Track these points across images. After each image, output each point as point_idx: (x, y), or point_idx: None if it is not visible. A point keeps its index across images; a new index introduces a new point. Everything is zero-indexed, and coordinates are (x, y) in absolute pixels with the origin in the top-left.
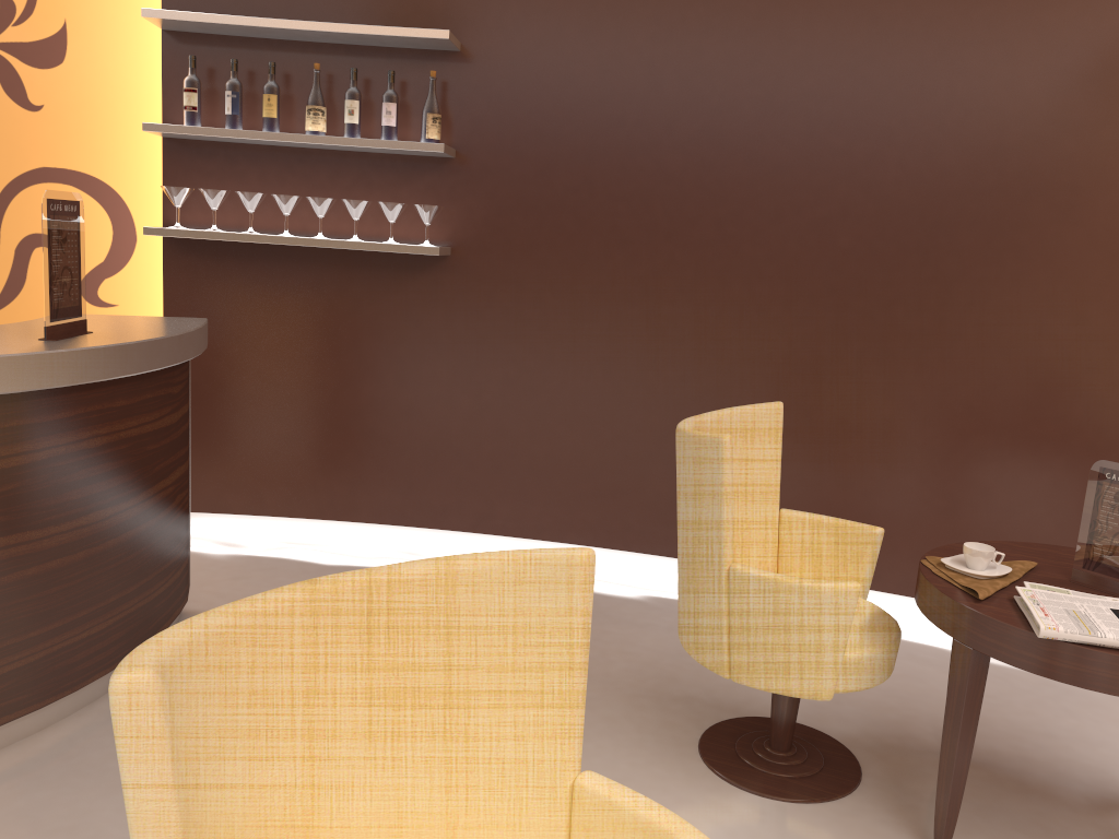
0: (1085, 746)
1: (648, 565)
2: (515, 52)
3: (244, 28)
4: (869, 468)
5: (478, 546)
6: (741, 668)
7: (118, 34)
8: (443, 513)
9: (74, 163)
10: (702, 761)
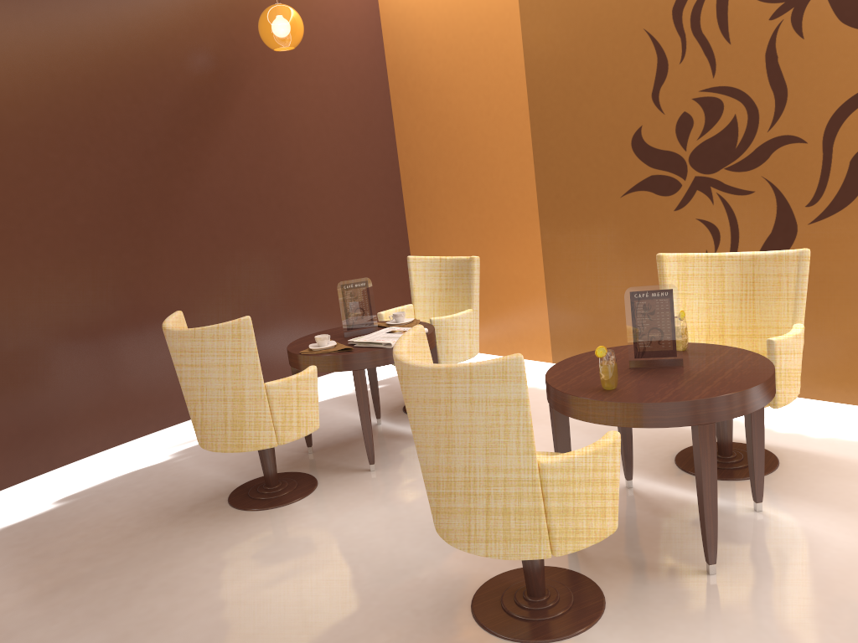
0: (332, 424)
1: (12, 495)
2: None
3: None
4: (141, 356)
5: None
6: (285, 434)
7: None
8: None
9: None
10: (257, 511)
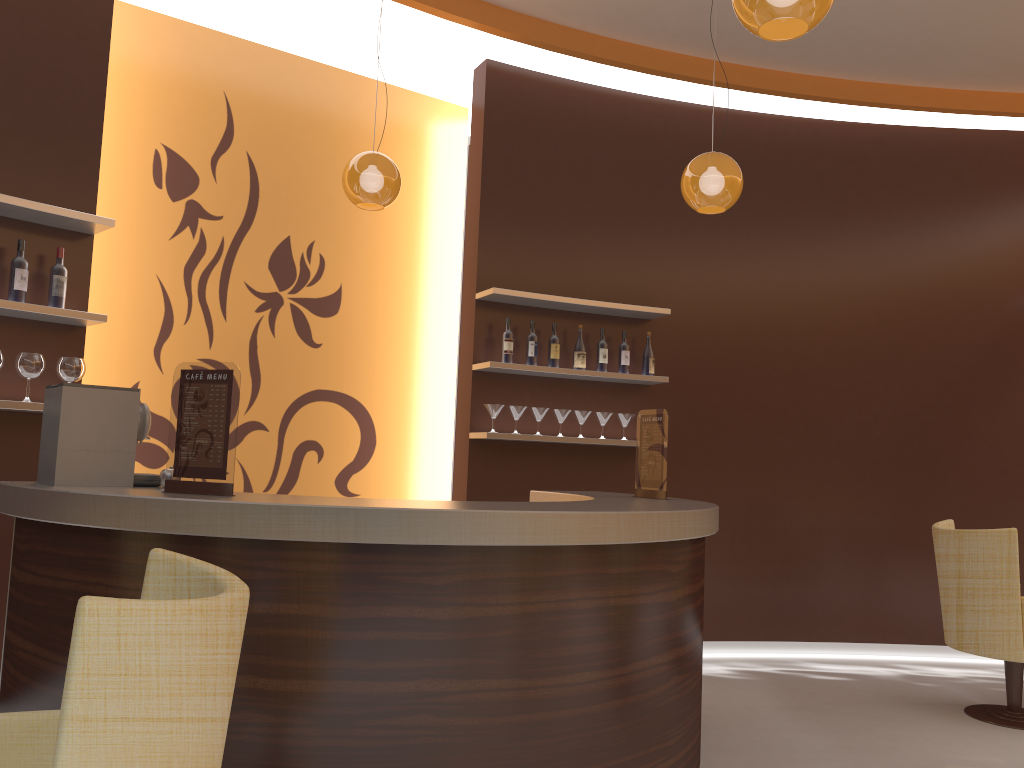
0: None
1: (773, 650)
2: (684, 321)
3: (543, 302)
4: (906, 567)
5: None
6: None
7: (374, 294)
8: None
9: (339, 386)
10: (990, 724)
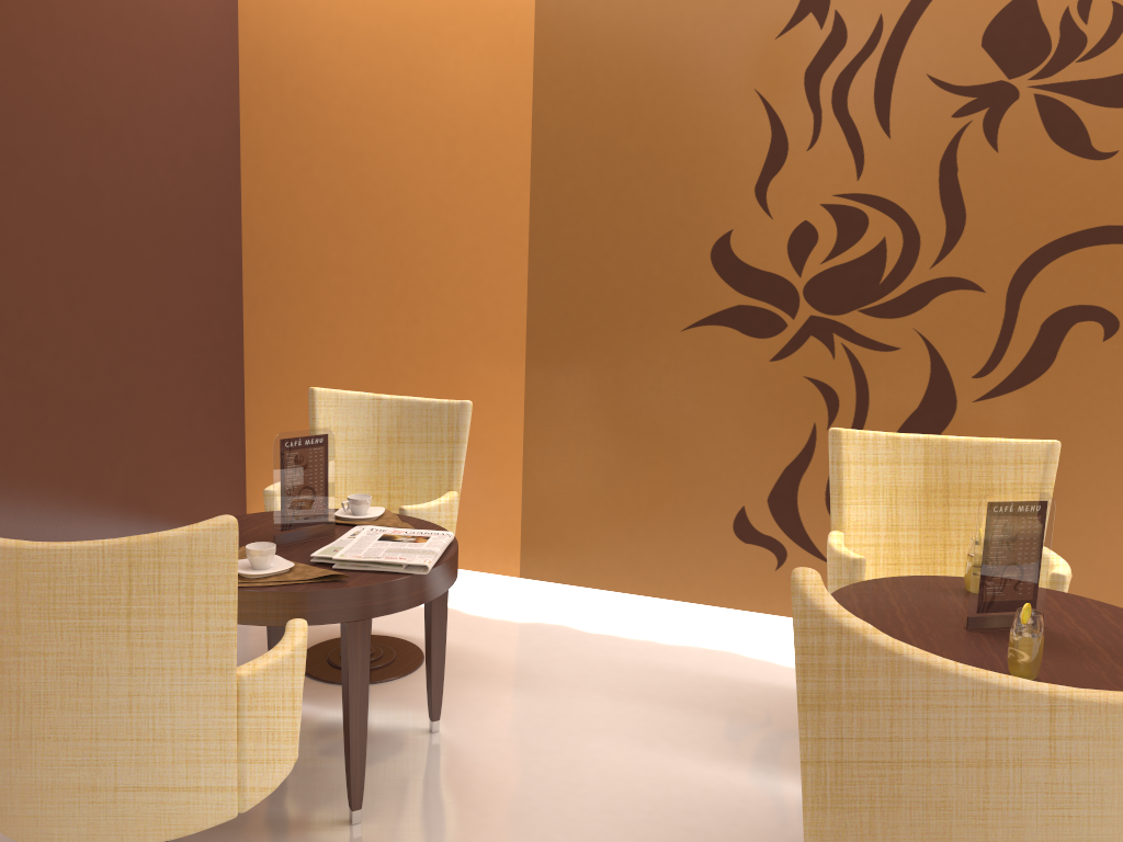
0: None
1: None
2: None
3: None
4: None
5: None
6: (256, 786)
7: None
8: None
9: None
10: None
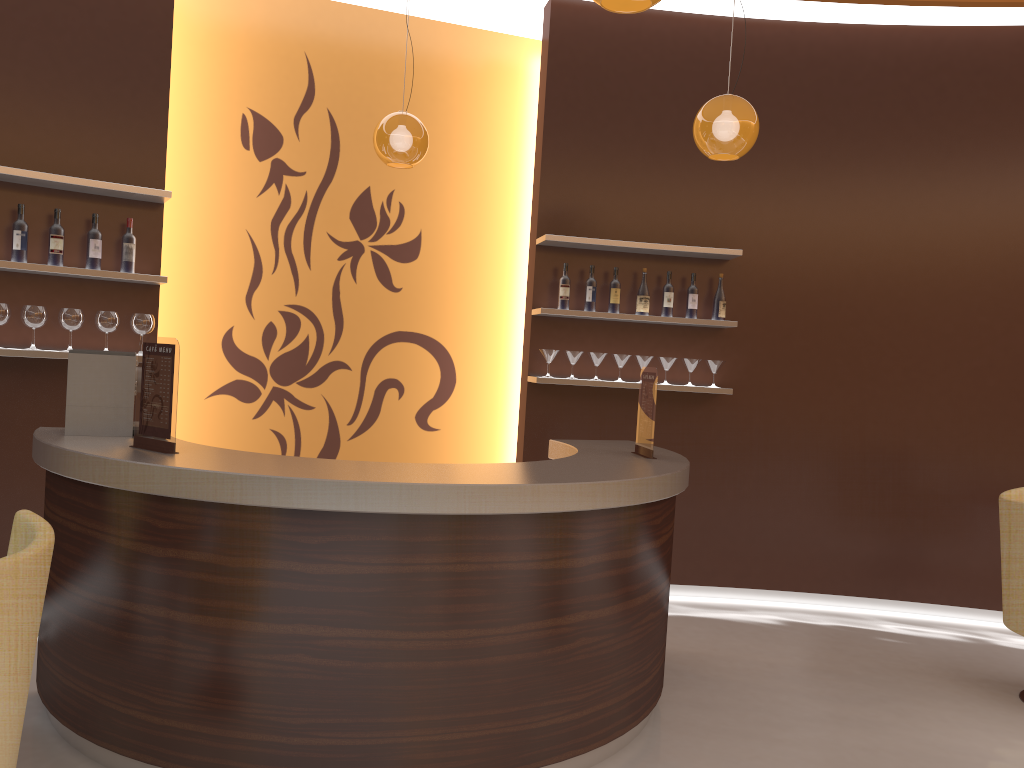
0: None
1: (855, 605)
2: (767, 261)
3: (603, 246)
4: None
5: (730, 598)
6: None
7: (454, 239)
8: (712, 574)
9: (419, 328)
10: None
